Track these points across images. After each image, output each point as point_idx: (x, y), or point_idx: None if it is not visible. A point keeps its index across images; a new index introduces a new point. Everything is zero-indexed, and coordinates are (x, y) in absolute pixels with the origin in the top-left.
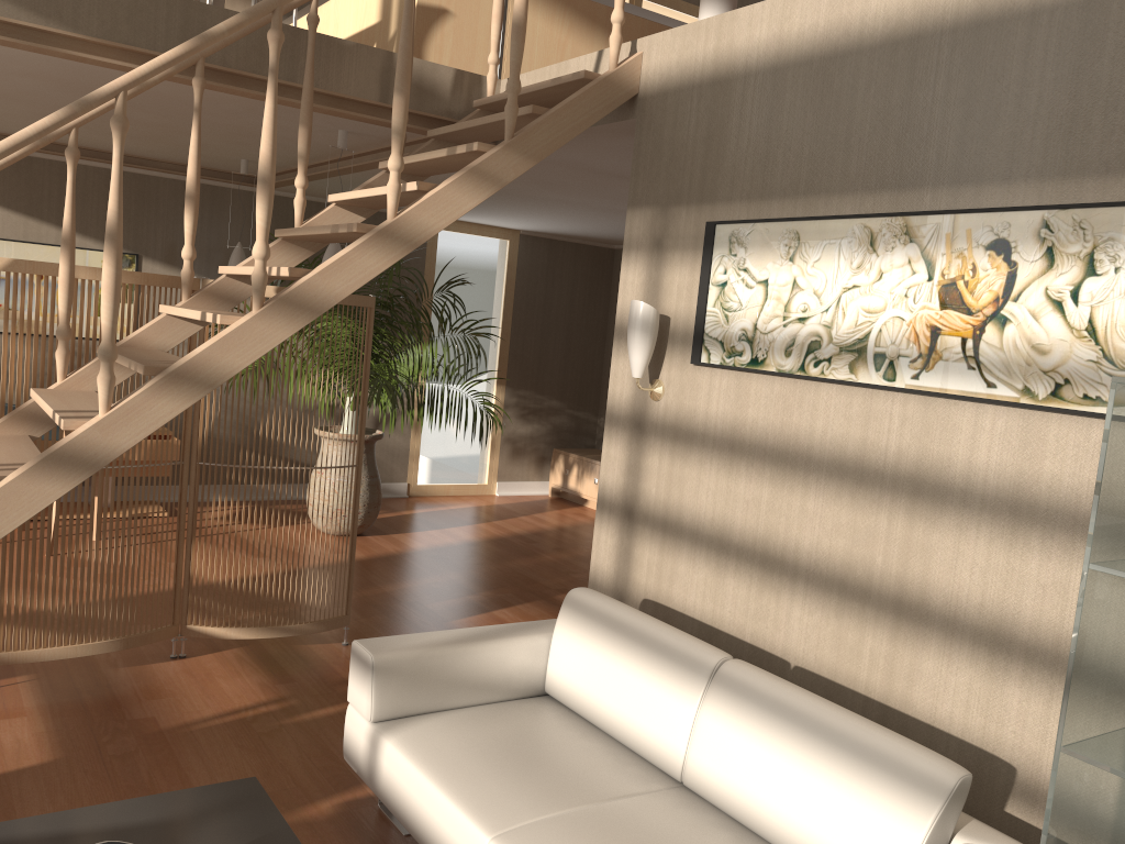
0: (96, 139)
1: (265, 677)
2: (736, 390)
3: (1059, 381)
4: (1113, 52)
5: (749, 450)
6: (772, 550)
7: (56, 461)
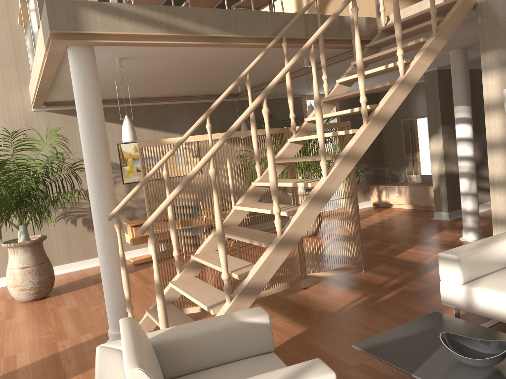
0: (181, 90)
1: (348, 288)
2: None
3: None
4: None
5: None
6: None
7: (315, 199)
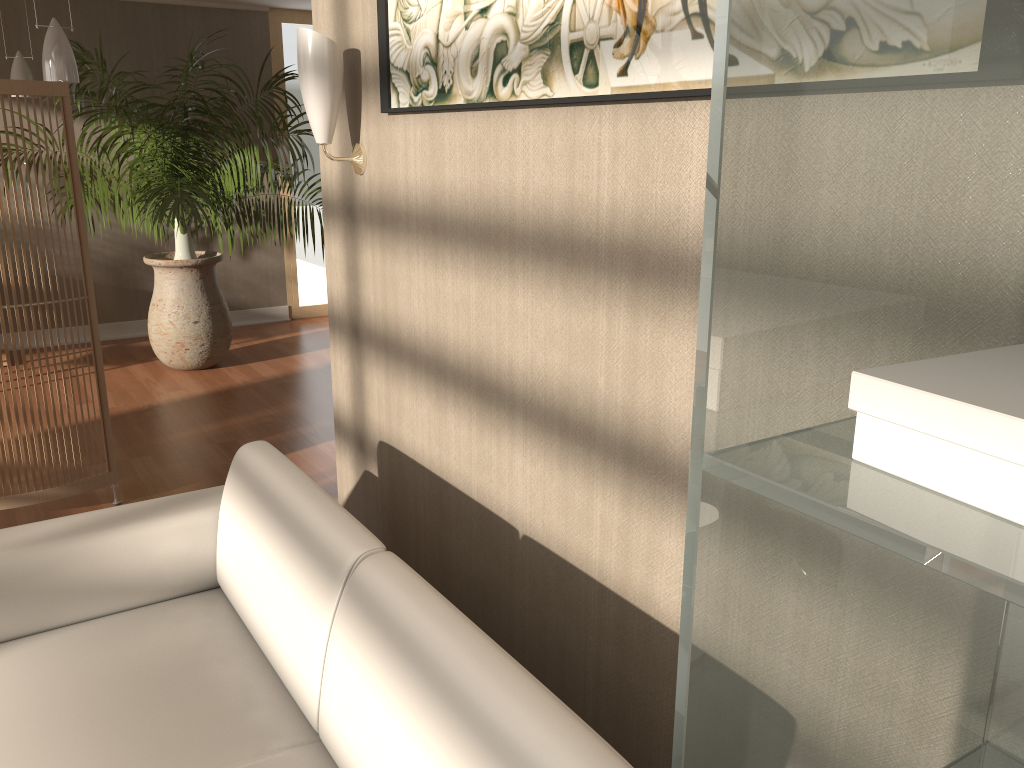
0: None
1: None
2: (431, 143)
3: None
4: None
5: (452, 229)
6: (487, 372)
7: None
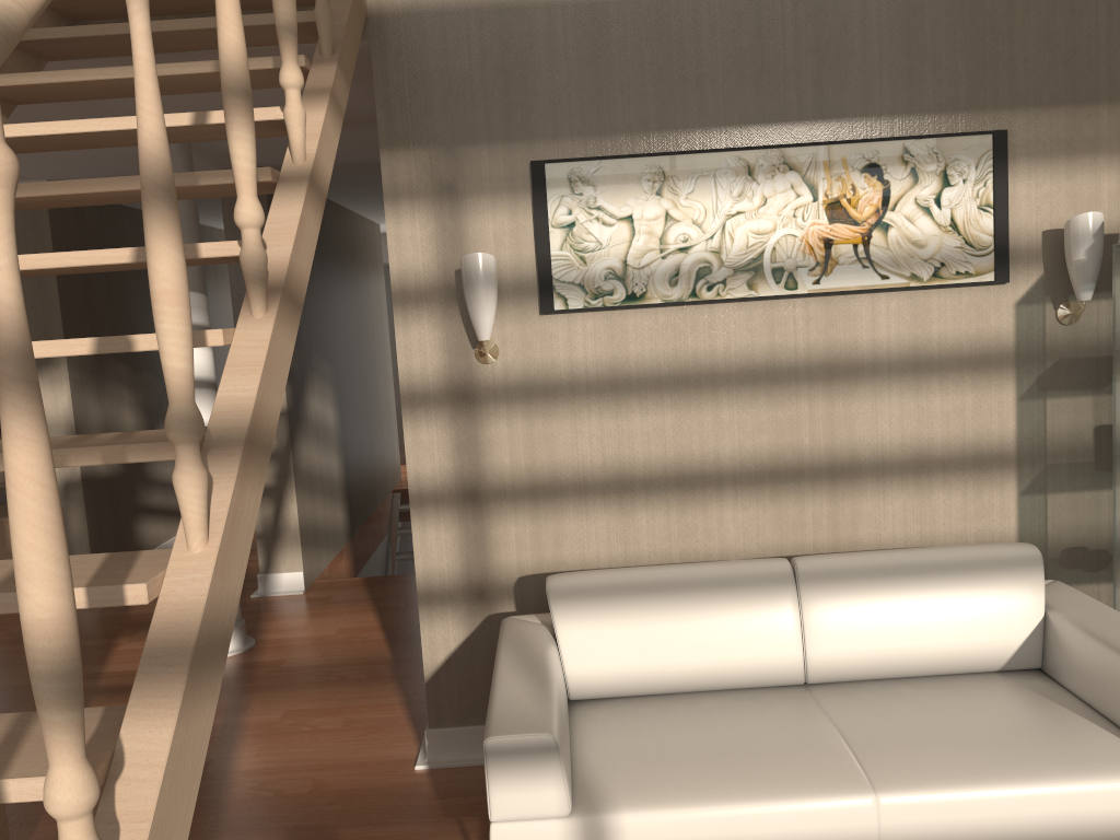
0: None
1: None
2: (608, 330)
3: (937, 265)
4: (931, 24)
5: (639, 384)
6: (689, 469)
7: (199, 660)
